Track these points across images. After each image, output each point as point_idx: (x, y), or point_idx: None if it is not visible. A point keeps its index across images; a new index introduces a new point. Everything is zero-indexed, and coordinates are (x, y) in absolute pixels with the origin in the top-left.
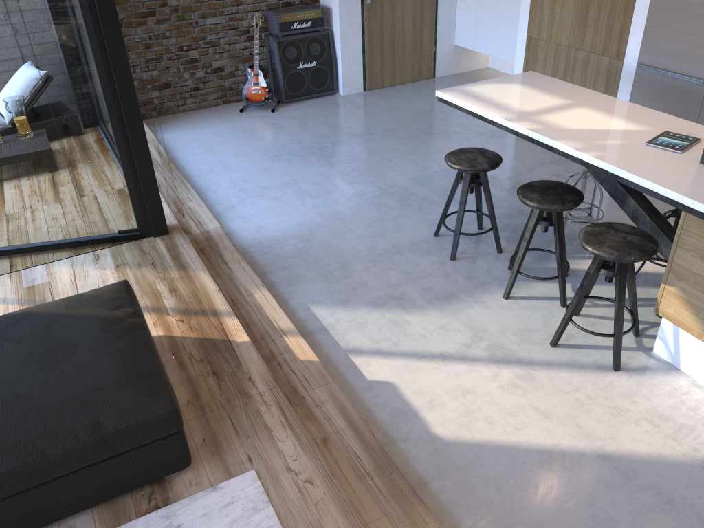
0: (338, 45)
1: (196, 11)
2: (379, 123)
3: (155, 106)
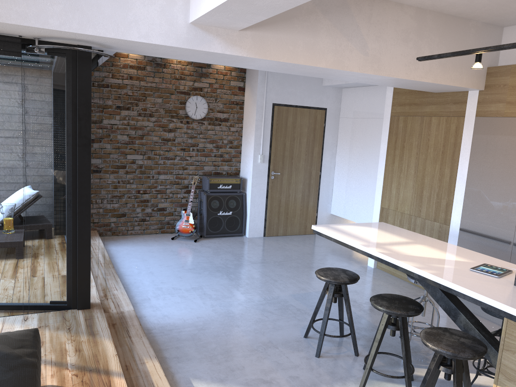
0: (249, 202)
1: (154, 169)
2: (272, 256)
3: (111, 228)
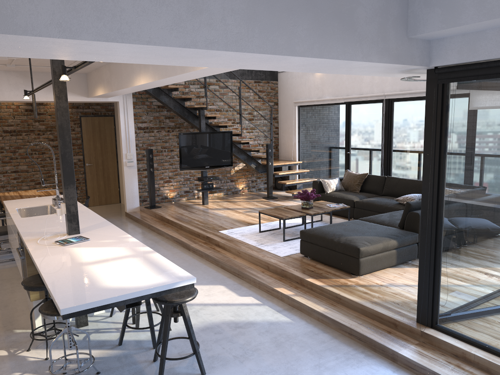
0: None
1: None
2: None
3: None
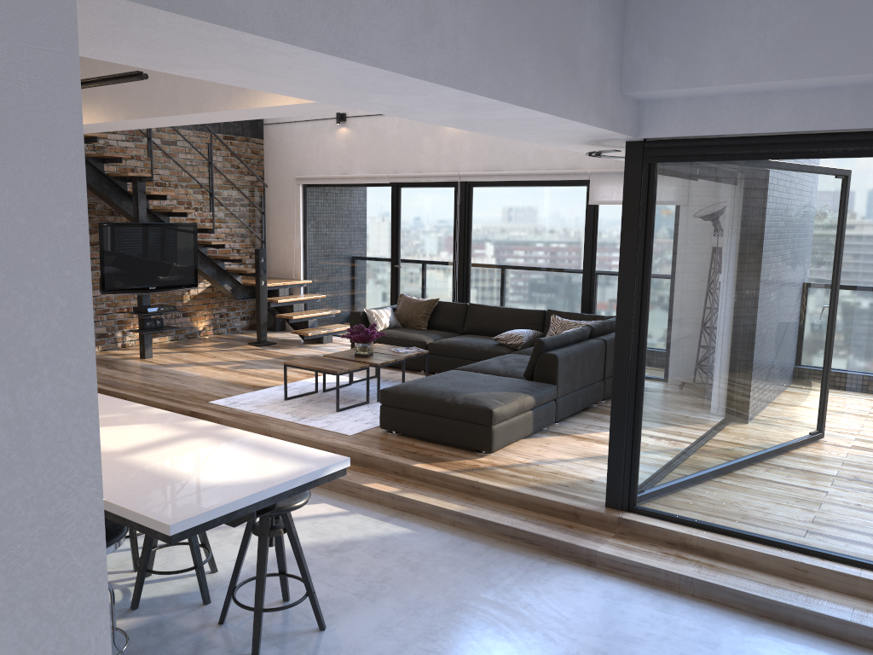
0: None
1: None
2: None
3: None
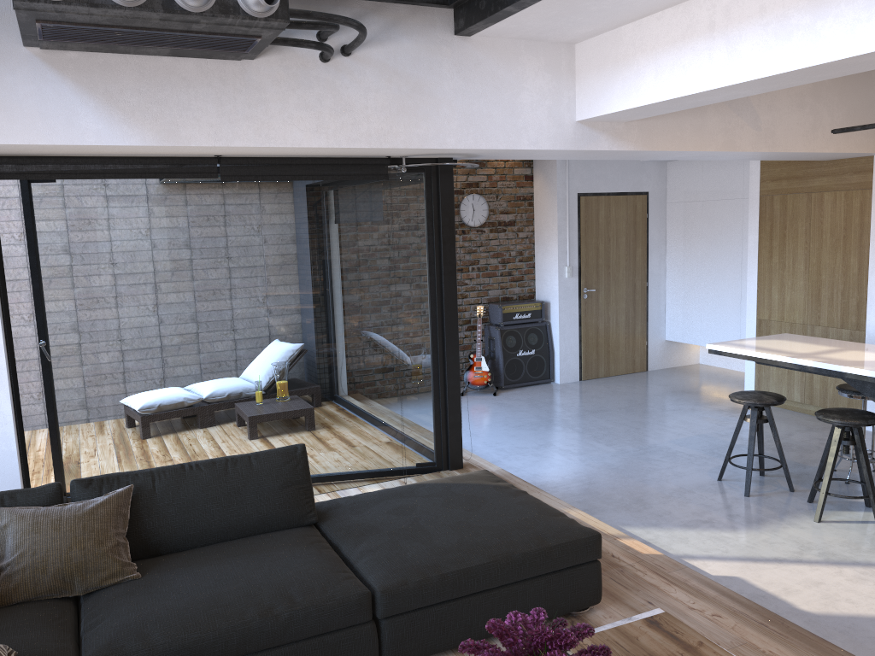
0: (556, 335)
1: None
2: (610, 403)
3: None
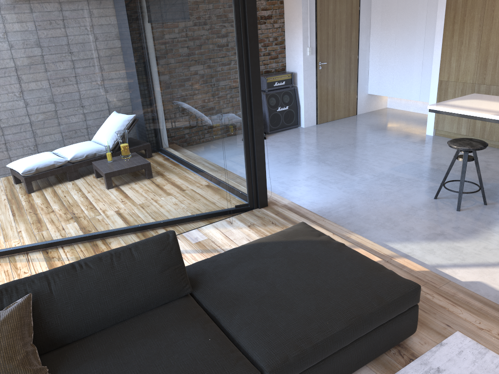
0: (301, 95)
1: None
2: (342, 140)
3: None
